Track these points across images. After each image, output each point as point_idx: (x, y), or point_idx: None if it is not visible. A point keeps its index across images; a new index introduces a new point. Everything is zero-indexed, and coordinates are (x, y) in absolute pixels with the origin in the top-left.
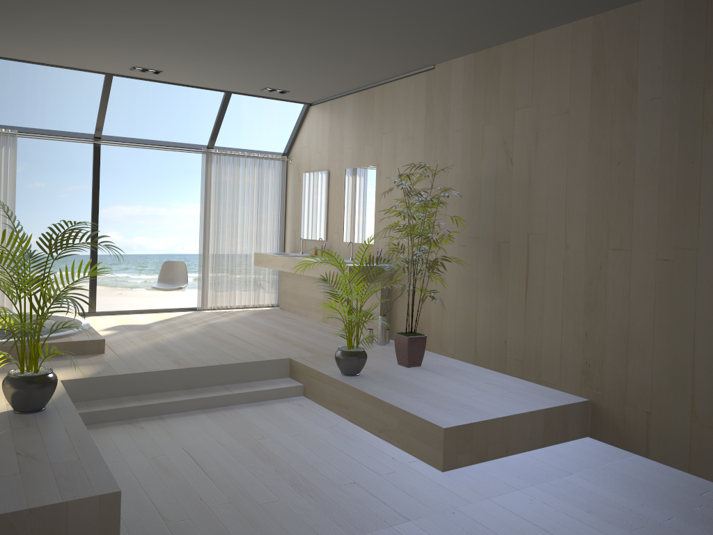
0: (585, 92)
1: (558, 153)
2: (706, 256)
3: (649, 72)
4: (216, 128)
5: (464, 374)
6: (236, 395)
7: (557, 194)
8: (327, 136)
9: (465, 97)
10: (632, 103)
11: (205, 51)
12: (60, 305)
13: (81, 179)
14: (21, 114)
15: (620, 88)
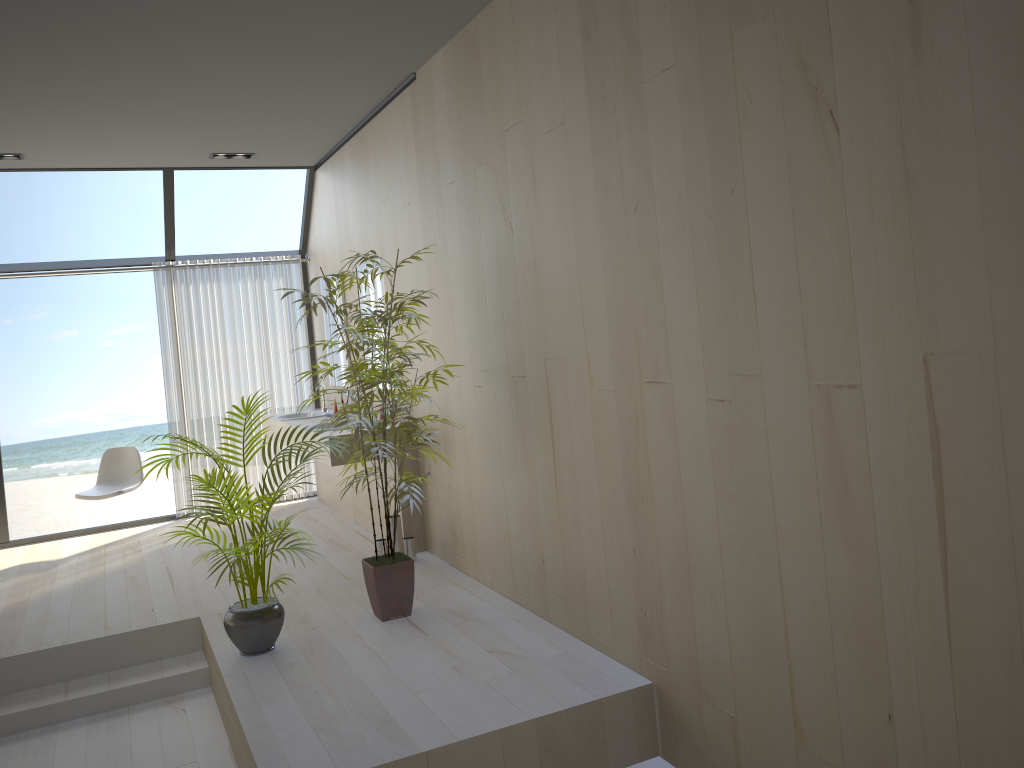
0: (580, 79)
1: (561, 203)
2: (777, 390)
3: (654, 16)
4: (169, 228)
5: (470, 630)
6: (70, 703)
7: (569, 282)
8: (334, 215)
9: (451, 120)
10: (639, 86)
11: (28, 111)
12: (120, 501)
13: (129, 317)
14: (32, 237)
15: (620, 60)
